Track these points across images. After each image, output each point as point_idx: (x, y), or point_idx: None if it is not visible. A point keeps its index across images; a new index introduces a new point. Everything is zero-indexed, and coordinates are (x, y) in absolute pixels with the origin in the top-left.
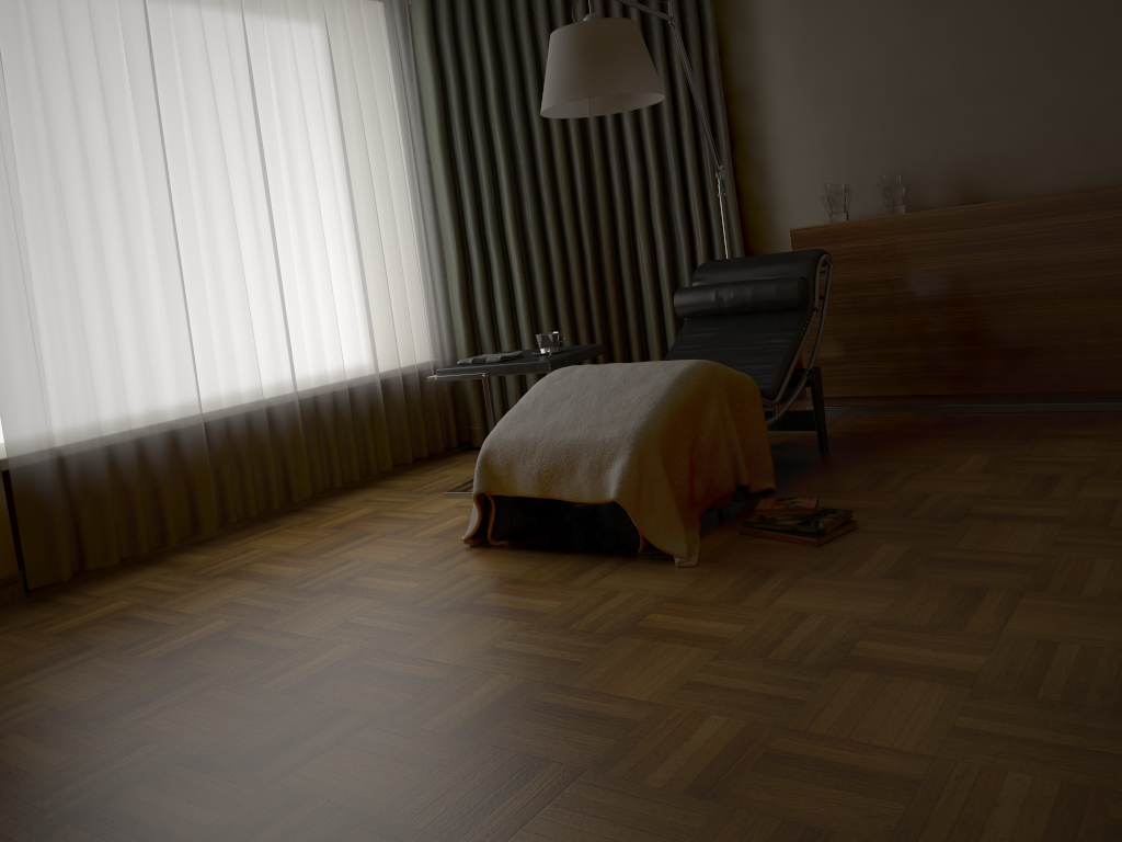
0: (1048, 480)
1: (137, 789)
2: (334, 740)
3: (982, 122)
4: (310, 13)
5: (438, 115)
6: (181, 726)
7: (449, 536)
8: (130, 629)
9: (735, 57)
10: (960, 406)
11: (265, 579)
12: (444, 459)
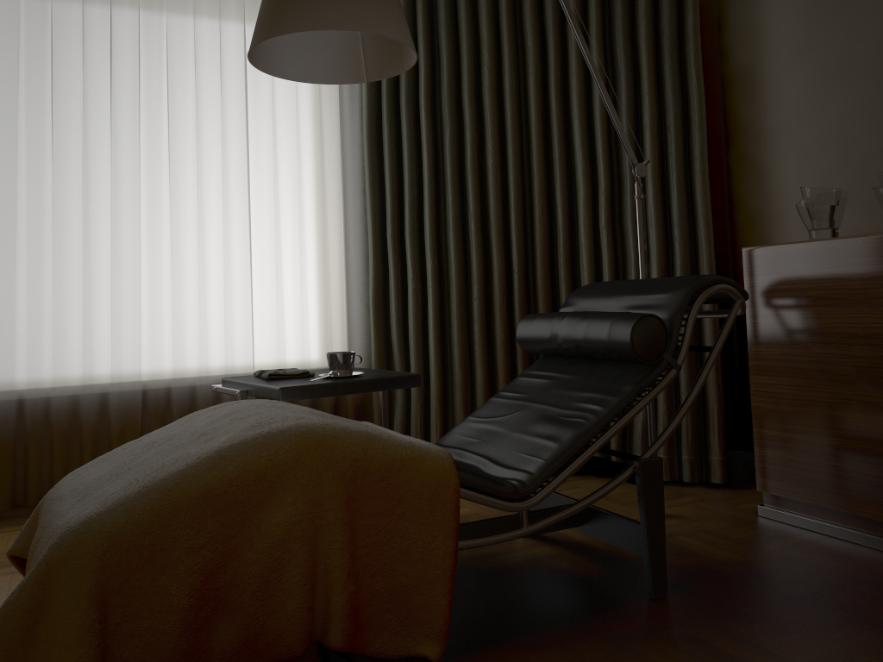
0: None
1: None
2: None
3: None
4: (228, 7)
5: (367, 108)
6: None
7: None
8: None
9: (735, 32)
10: None
11: None
12: None
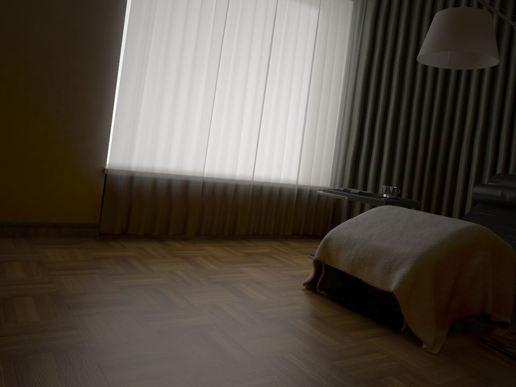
0: None
1: (46, 354)
2: (157, 374)
3: None
4: None
5: (366, 62)
6: (97, 327)
7: (298, 278)
8: (122, 267)
9: None
10: None
11: (197, 266)
12: (319, 239)
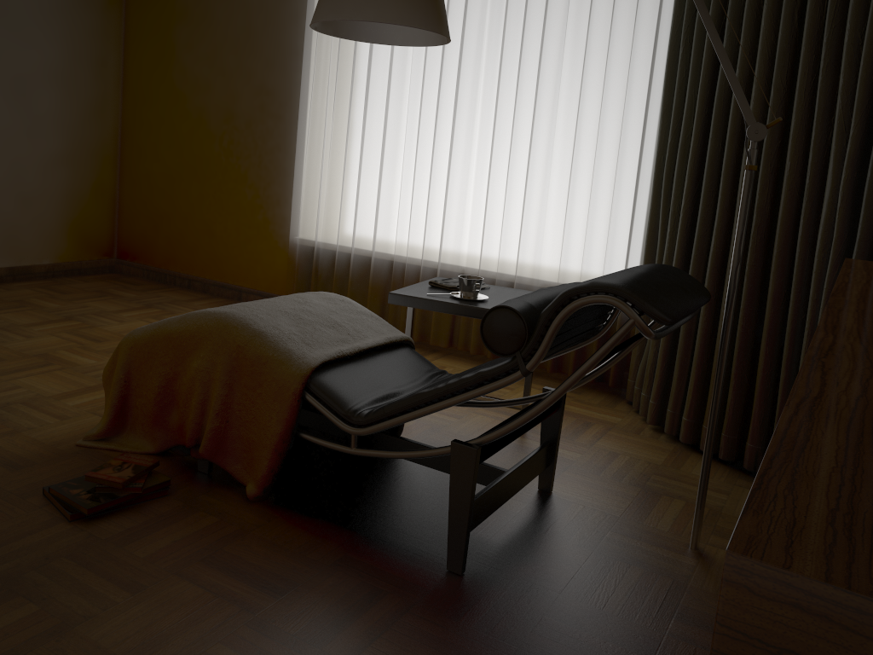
0: None
1: None
2: None
3: None
4: None
5: (670, 33)
6: (36, 341)
7: None
8: None
9: None
10: None
11: None
12: (588, 390)
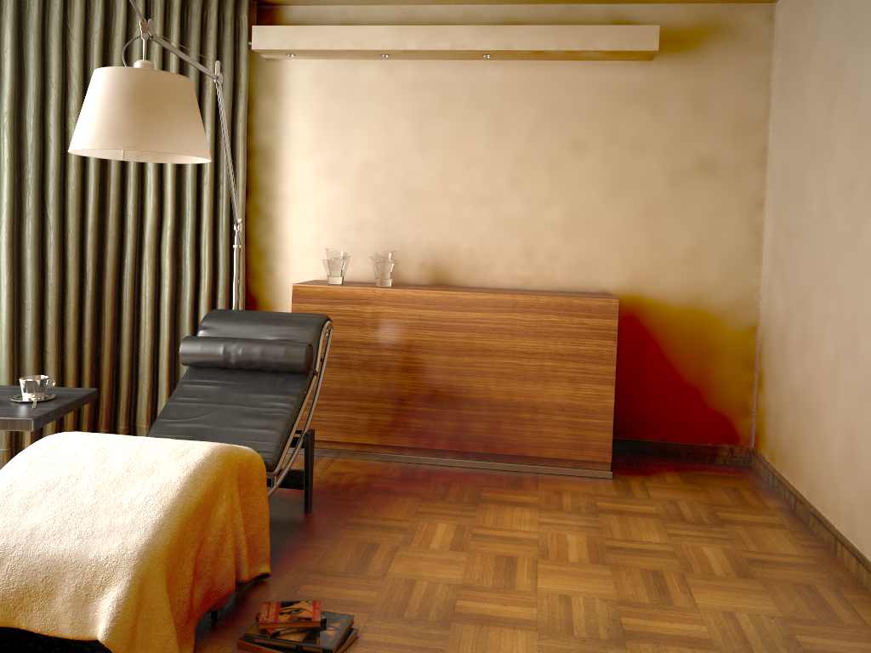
0: (508, 564)
1: None
2: None
3: (456, 220)
4: None
5: None
6: None
7: None
8: None
9: (260, 118)
10: (417, 457)
11: None
12: None
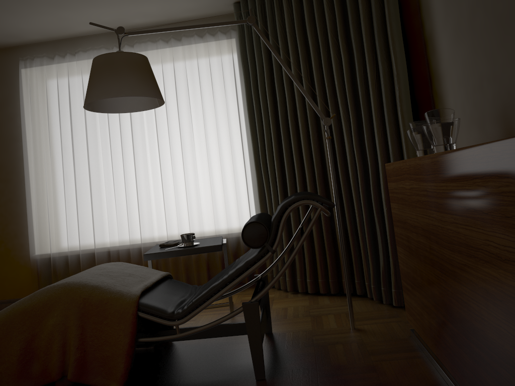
0: None
1: None
2: None
3: None
4: (178, 59)
5: (246, 95)
6: None
7: None
8: None
9: (424, 10)
10: None
11: None
12: (247, 288)
